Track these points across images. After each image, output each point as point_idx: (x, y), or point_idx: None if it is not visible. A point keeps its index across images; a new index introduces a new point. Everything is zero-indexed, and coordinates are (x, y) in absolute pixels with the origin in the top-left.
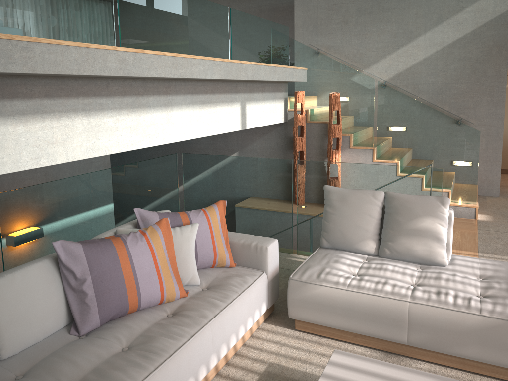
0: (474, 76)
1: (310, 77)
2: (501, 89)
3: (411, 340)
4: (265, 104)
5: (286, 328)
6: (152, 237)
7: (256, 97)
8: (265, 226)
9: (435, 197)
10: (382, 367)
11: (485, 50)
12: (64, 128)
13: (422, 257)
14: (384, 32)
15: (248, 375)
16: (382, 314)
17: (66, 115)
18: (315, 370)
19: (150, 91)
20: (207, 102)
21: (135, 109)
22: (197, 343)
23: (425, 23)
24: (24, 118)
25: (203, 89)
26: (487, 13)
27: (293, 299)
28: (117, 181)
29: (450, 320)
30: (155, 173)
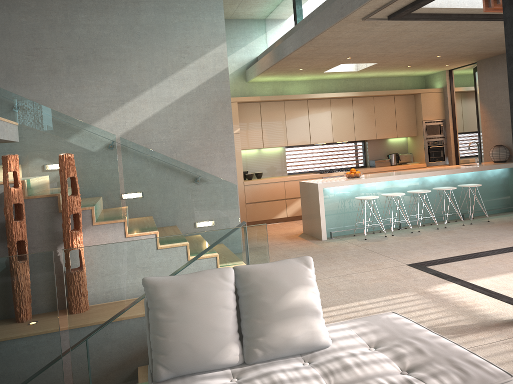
0: (204, 132)
1: (24, 135)
2: (230, 143)
3: None
4: None
5: None
6: None
7: None
8: (8, 378)
9: (297, 259)
10: None
11: (212, 106)
12: None
13: (305, 344)
14: (104, 85)
15: None
16: None
17: None
18: None
19: None
20: None
21: None
22: None
23: (150, 77)
24: None
25: None
26: (208, 70)
27: None
28: None
29: None
30: None
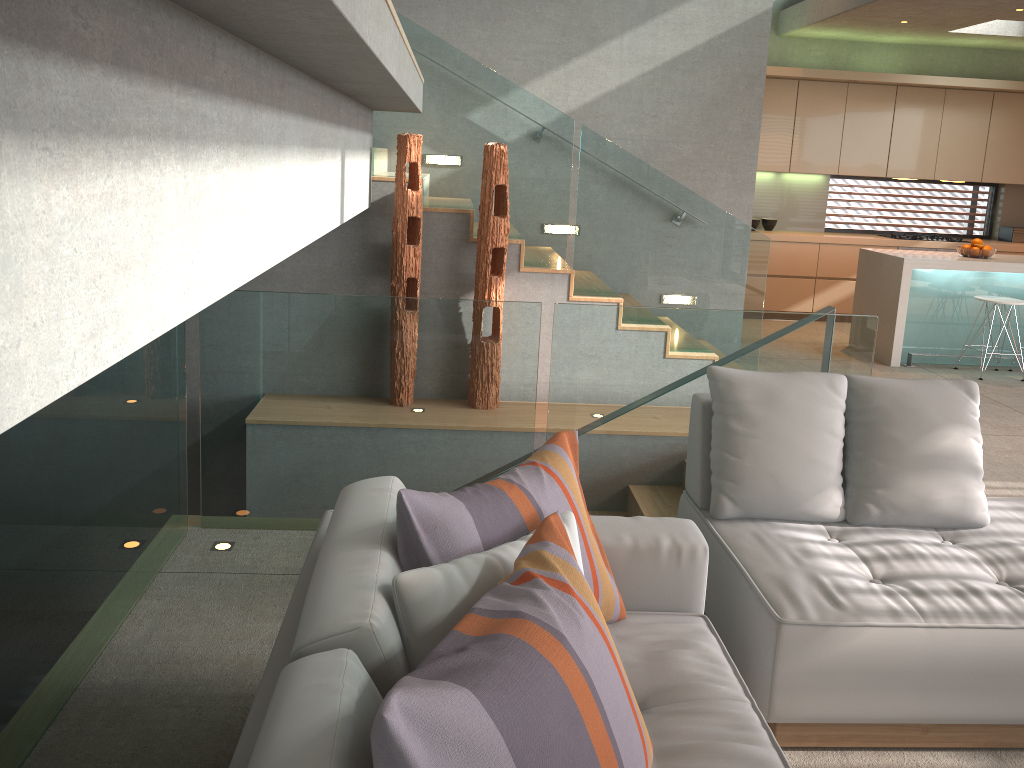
0: (706, 130)
1: (428, 102)
2: (750, 158)
3: None
4: (358, 160)
5: None
6: (582, 592)
7: (352, 141)
8: (458, 476)
9: (951, 382)
10: None
11: (728, 83)
12: (147, 204)
13: (949, 513)
14: (541, 22)
15: None
16: (1008, 669)
17: (150, 151)
18: None
19: (264, 93)
20: (316, 144)
21: (246, 150)
22: None
23: (623, 14)
24: (68, 153)
25: (313, 104)
26: (733, 10)
27: (789, 675)
28: (84, 388)
29: None
30: (151, 352)
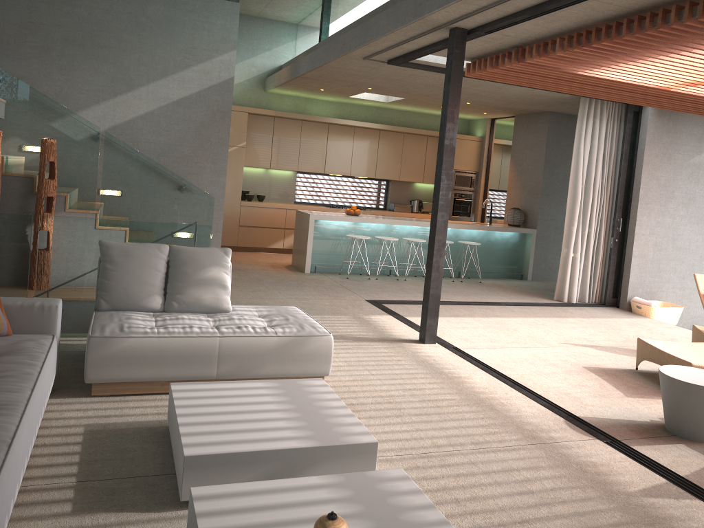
0: (198, 140)
1: (9, 113)
2: (223, 157)
3: (220, 373)
4: None
5: (79, 397)
6: None
7: None
8: None
9: (219, 248)
10: (219, 384)
11: (210, 115)
12: None
13: (210, 305)
14: (98, 73)
15: (69, 438)
16: (194, 354)
17: None
18: (137, 418)
19: None
20: None
21: None
22: (37, 396)
23: (148, 73)
24: None
25: None
26: (213, 76)
27: (94, 360)
28: None
29: (254, 345)
30: None
